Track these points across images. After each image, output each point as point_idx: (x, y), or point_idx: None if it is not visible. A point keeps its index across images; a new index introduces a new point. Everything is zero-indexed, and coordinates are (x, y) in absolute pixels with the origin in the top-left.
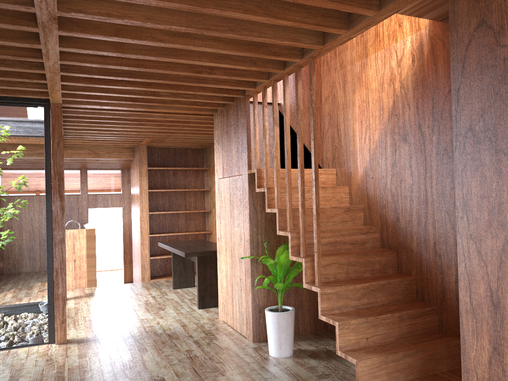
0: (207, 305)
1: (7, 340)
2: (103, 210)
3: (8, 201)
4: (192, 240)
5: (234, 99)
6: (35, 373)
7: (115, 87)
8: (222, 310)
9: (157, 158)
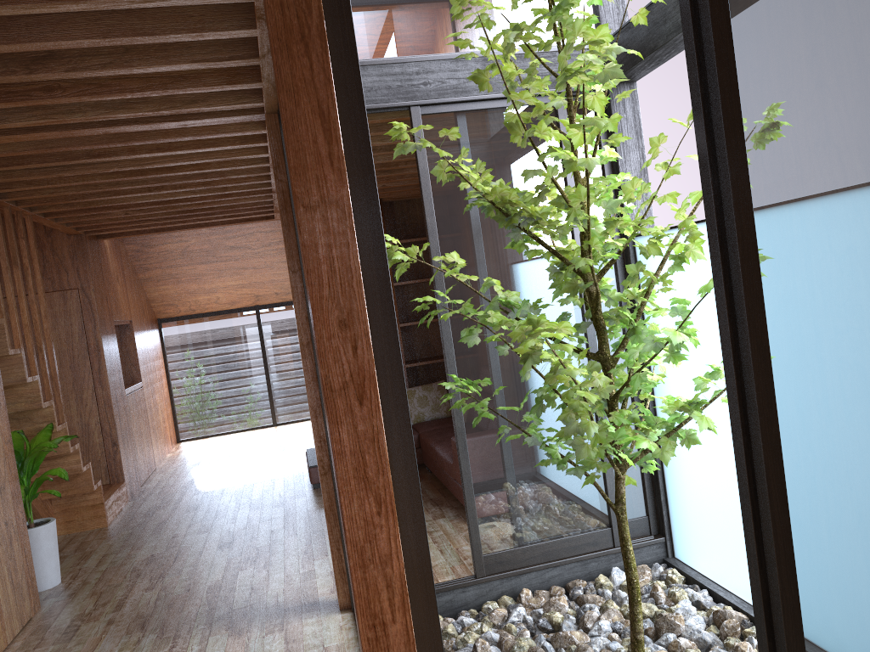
0: None
1: None
2: None
3: None
4: None
5: None
6: None
7: (192, 163)
8: None
9: None
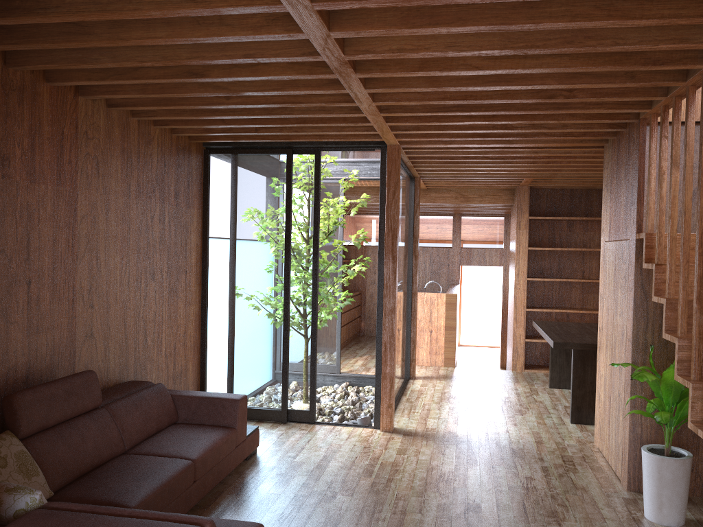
0: (583, 420)
1: (341, 414)
2: (484, 267)
3: (372, 251)
4: (582, 323)
5: (626, 125)
6: (347, 459)
7: (450, 123)
8: (598, 432)
9: (545, 202)
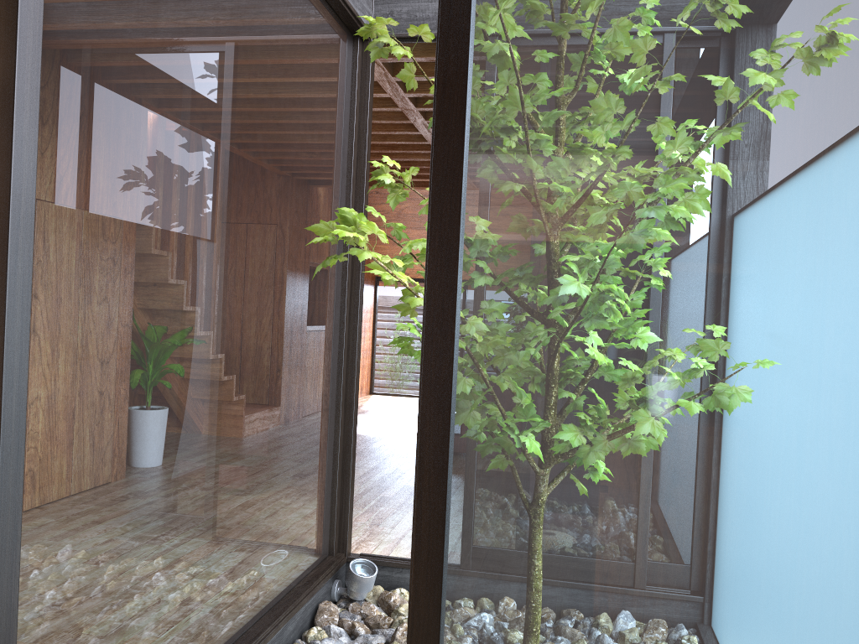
0: None
1: None
2: None
3: None
4: None
5: None
6: (405, 511)
7: None
8: None
9: None
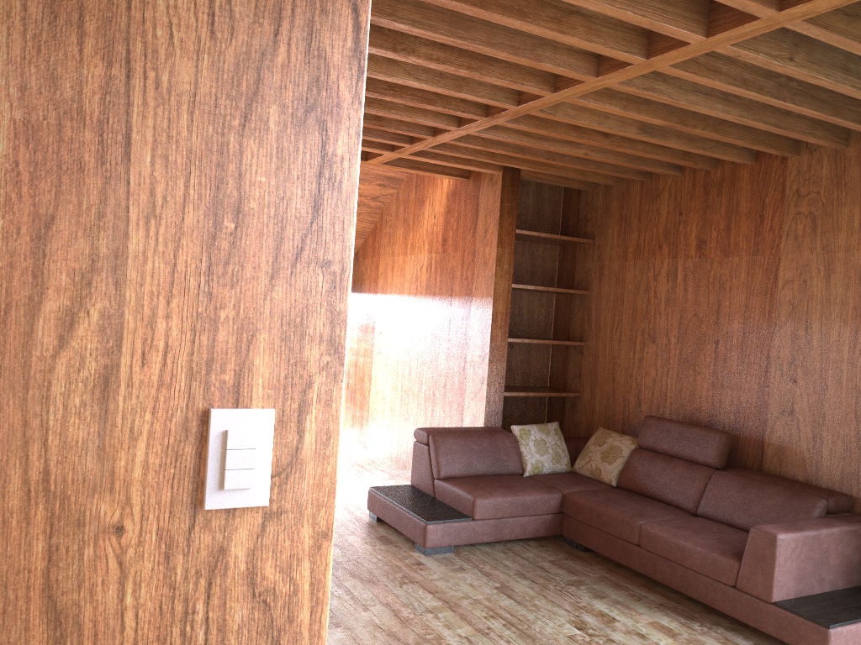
0: None
1: None
2: None
3: None
4: None
5: None
6: None
7: (603, 10)
8: None
9: None
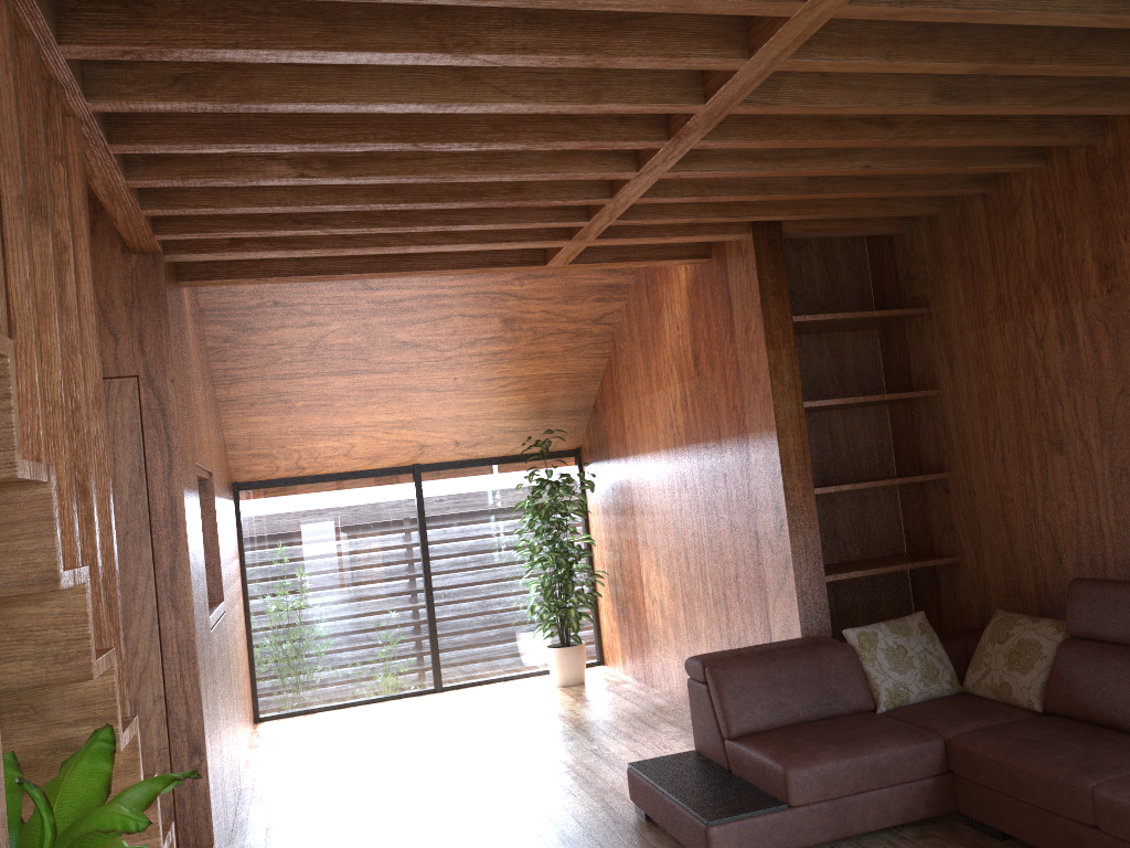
0: None
1: None
2: None
3: None
4: None
5: None
6: None
7: None
8: None
9: None
